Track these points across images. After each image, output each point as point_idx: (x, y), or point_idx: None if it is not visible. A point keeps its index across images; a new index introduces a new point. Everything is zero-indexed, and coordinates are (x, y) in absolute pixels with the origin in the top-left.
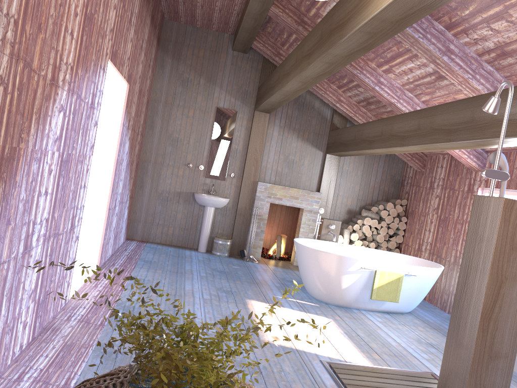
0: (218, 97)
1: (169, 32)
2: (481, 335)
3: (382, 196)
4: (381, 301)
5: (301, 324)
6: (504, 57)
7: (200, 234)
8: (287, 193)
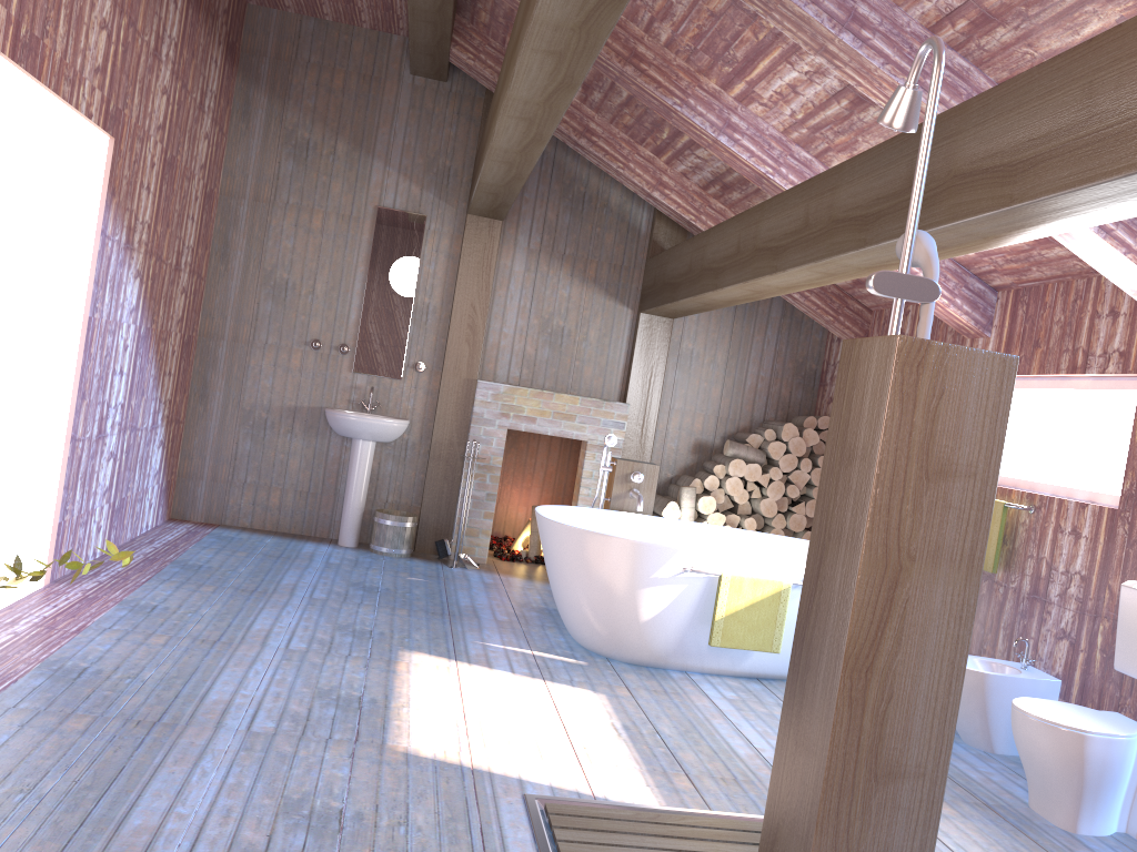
0: (382, 185)
1: (261, 33)
2: (848, 717)
3: (777, 410)
4: (741, 652)
5: (518, 708)
6: (988, 27)
7: (343, 504)
8: (546, 406)
